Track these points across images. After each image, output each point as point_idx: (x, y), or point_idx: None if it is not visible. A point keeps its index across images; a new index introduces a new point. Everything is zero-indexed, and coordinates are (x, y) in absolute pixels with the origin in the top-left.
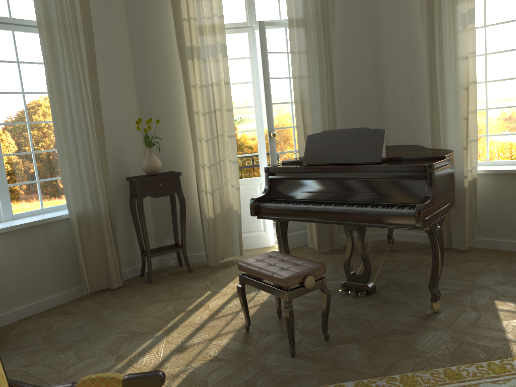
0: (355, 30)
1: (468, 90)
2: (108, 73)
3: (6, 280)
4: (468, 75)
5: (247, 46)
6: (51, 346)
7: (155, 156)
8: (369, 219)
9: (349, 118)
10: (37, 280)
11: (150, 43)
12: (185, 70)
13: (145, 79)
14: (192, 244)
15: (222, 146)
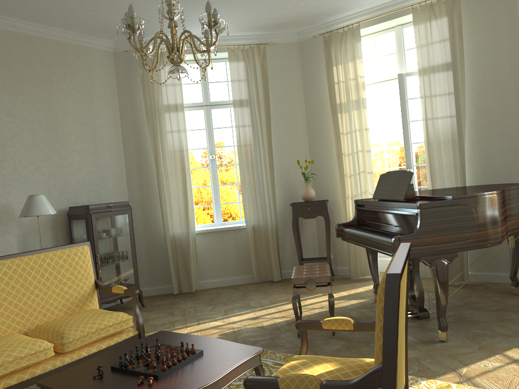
0: (494, 68)
1: None
2: (285, 128)
3: (208, 261)
4: None
5: (399, 94)
6: (208, 302)
7: (310, 188)
8: (379, 246)
9: (488, 154)
10: (226, 265)
11: (317, 103)
12: (337, 121)
13: (314, 130)
14: (344, 259)
15: (363, 180)
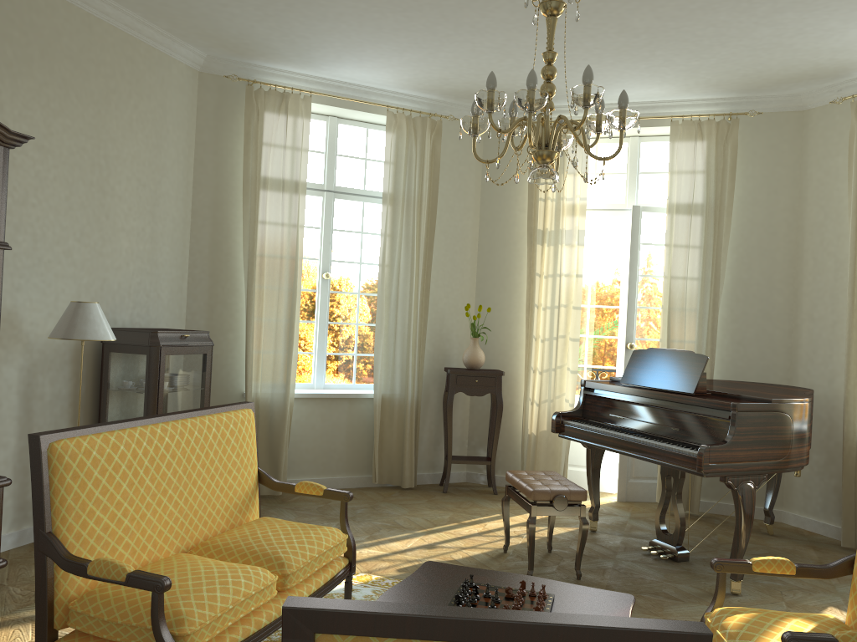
0: (766, 226)
1: None
2: (447, 250)
3: (303, 446)
4: None
5: (621, 232)
6: (320, 514)
7: (479, 348)
8: (658, 455)
9: (742, 340)
10: (330, 455)
11: (501, 221)
12: (533, 256)
13: (489, 261)
14: (508, 463)
15: (562, 350)
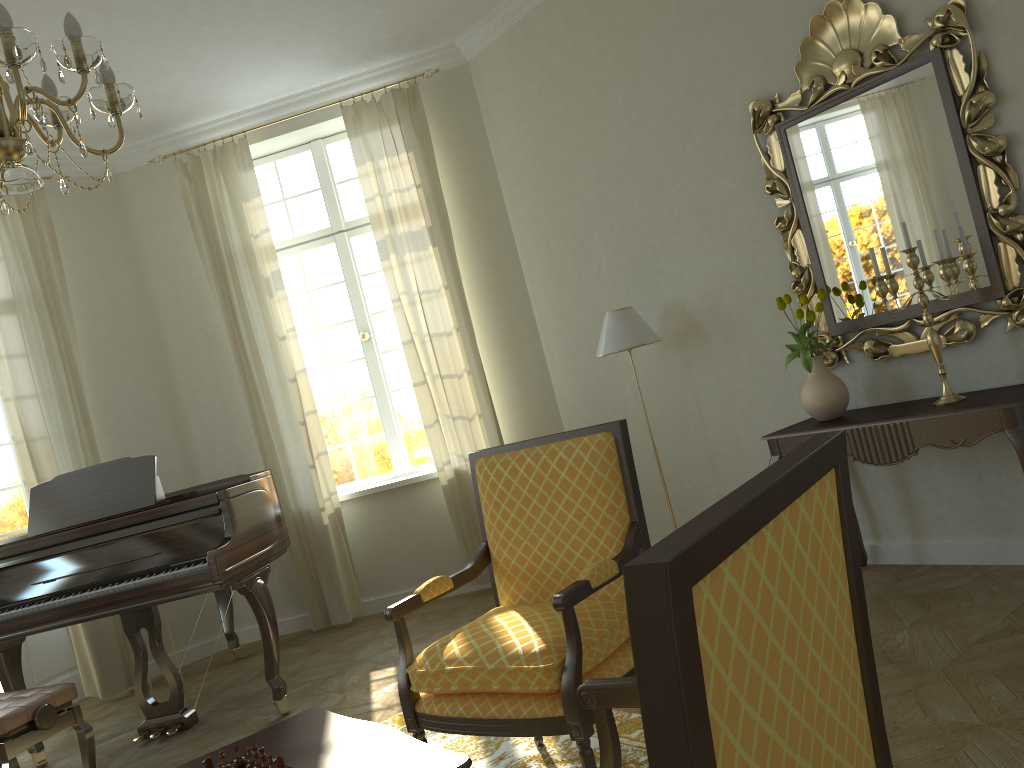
0: (112, 312)
1: (297, 382)
2: None
3: None
4: (292, 361)
5: None
6: None
7: None
8: (146, 594)
9: (127, 453)
10: None
11: None
12: None
13: None
14: None
15: None
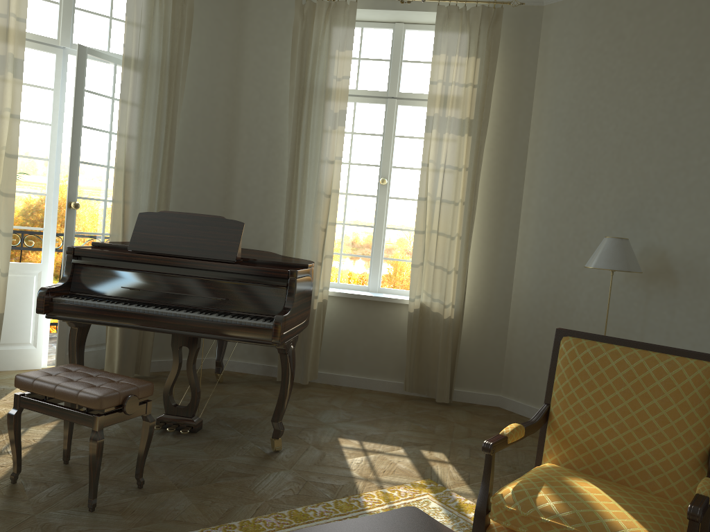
0: (209, 96)
1: (330, 198)
2: None
3: None
4: (332, 182)
5: (52, 72)
6: None
7: None
8: (214, 329)
9: (185, 204)
10: None
11: None
12: None
13: None
14: None
15: None
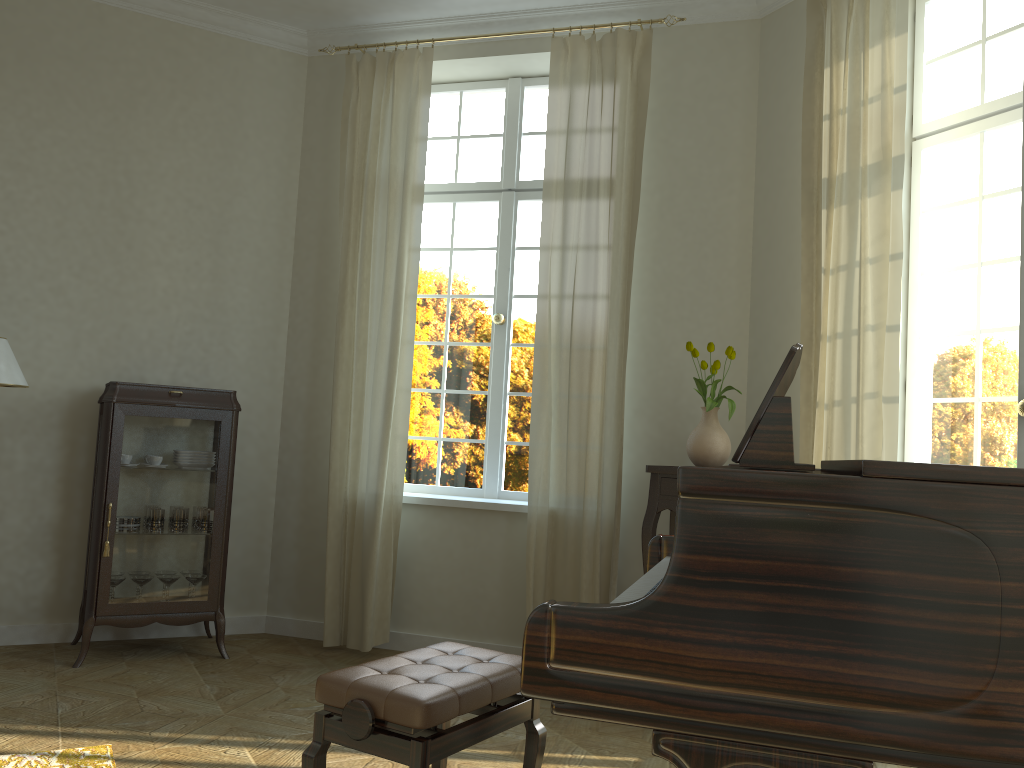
0: None
1: None
2: (688, 255)
3: (433, 583)
4: None
5: None
6: None
7: (713, 427)
8: None
9: None
10: (476, 603)
11: (785, 186)
12: (819, 235)
13: (768, 265)
14: None
15: (871, 425)
